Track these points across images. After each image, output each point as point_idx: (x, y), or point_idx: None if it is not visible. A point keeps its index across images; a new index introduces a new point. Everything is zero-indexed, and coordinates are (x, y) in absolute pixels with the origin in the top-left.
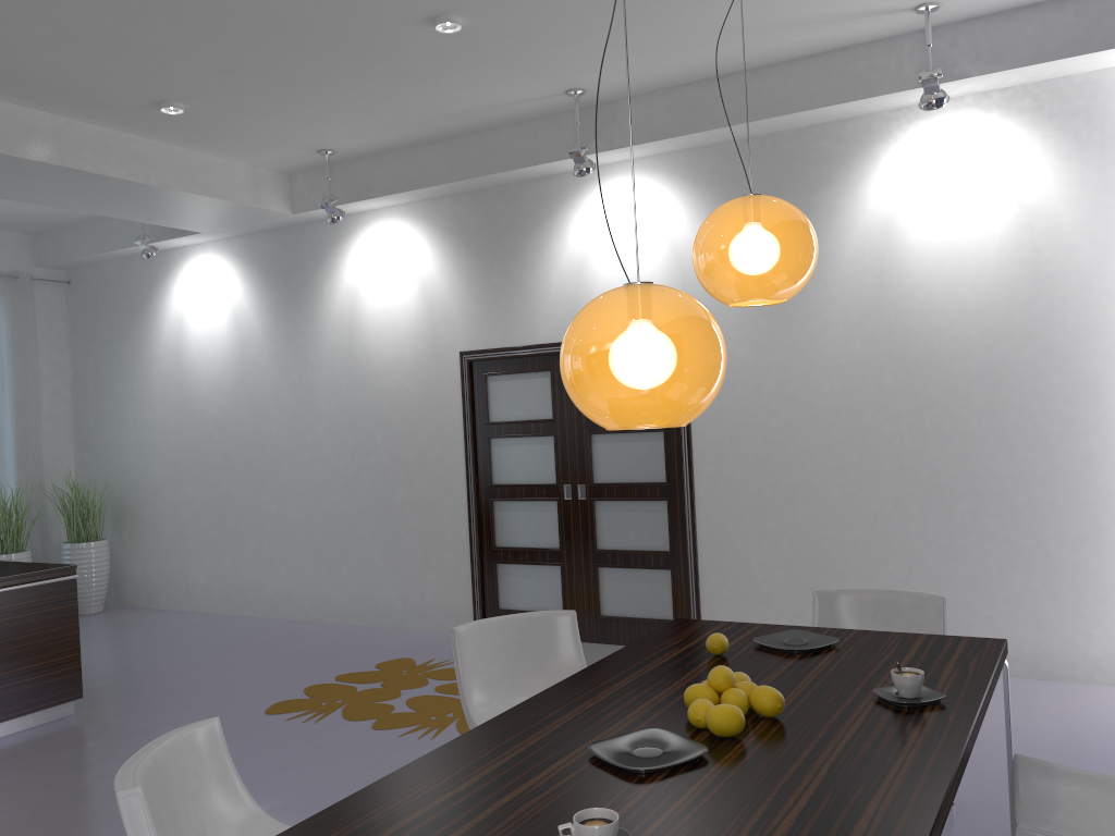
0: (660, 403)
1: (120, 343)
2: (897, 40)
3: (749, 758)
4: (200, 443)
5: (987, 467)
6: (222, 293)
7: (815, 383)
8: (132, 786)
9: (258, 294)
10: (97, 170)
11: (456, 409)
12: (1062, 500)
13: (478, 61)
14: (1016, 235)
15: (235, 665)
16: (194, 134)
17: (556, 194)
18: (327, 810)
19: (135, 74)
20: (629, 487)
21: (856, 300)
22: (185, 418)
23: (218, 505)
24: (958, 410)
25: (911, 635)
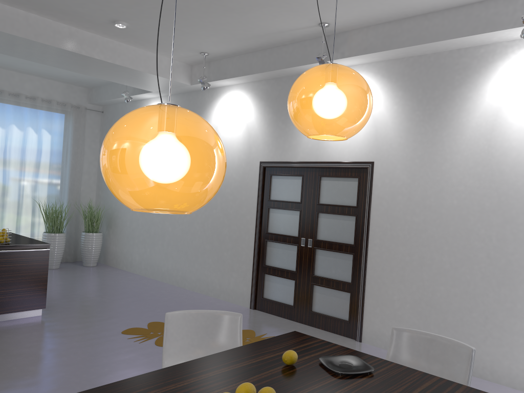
0: (145, 194)
1: None
2: None
3: None
4: None
5: None
6: None
7: (442, 200)
8: None
9: None
10: (89, 54)
11: (255, 191)
12: None
13: (265, 3)
14: None
15: (128, 304)
16: (137, 40)
17: None
18: None
19: (96, 4)
20: (334, 244)
21: (473, 154)
22: None
23: (148, 224)
24: None
25: (428, 376)
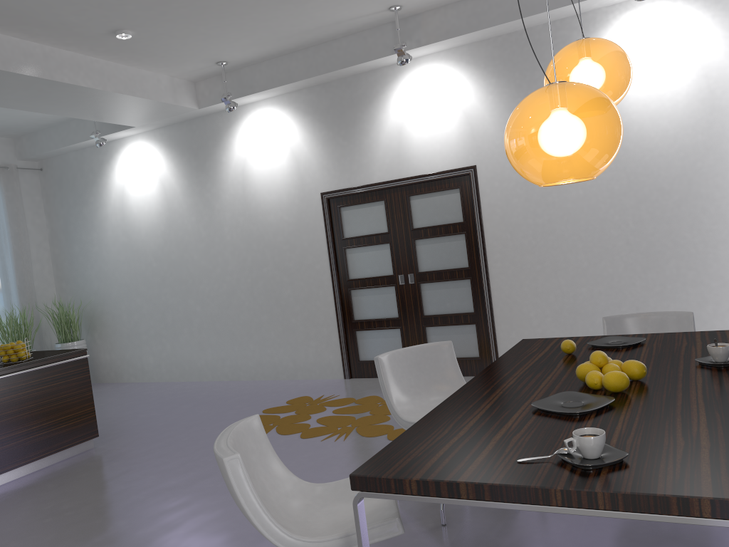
0: (588, 159)
1: (81, 207)
2: None
3: (643, 401)
4: (144, 270)
5: (685, 237)
6: (151, 167)
7: (566, 193)
8: (232, 454)
9: (176, 166)
10: (73, 82)
11: (321, 231)
12: None
13: None
14: (697, 83)
15: (191, 410)
16: (135, 54)
17: (380, 81)
18: (378, 454)
19: (102, 10)
20: (444, 272)
21: None
22: (132, 254)
23: (159, 310)
24: (664, 202)
25: (689, 332)
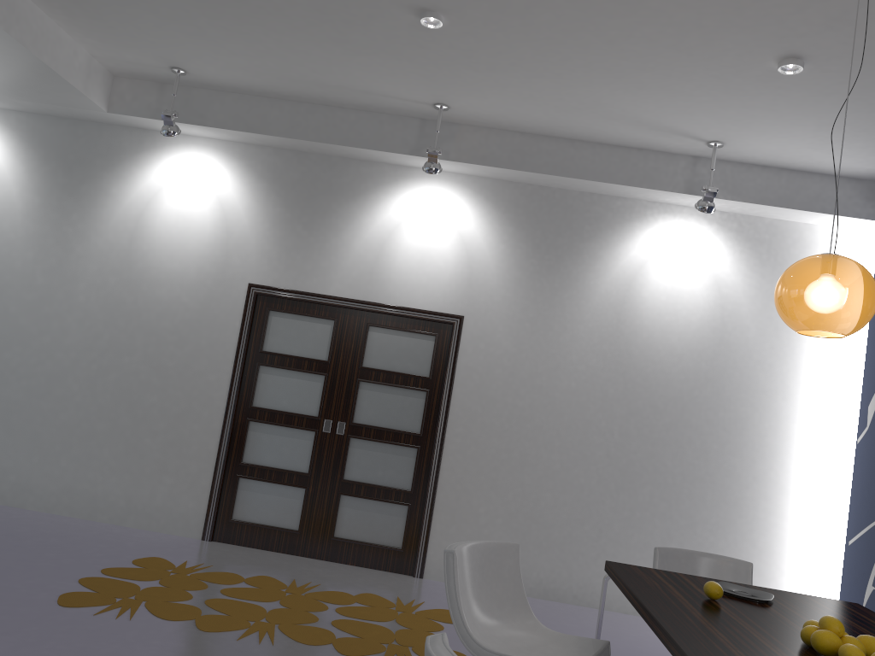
0: None
1: None
2: (676, 157)
3: None
4: None
5: (666, 465)
6: None
7: (557, 380)
8: None
9: (29, 173)
10: None
11: (232, 333)
12: (710, 496)
13: (408, 55)
14: (713, 310)
15: None
16: (75, 6)
17: (375, 178)
18: None
19: None
20: (386, 431)
21: (599, 327)
22: None
23: None
24: (655, 421)
25: (797, 594)
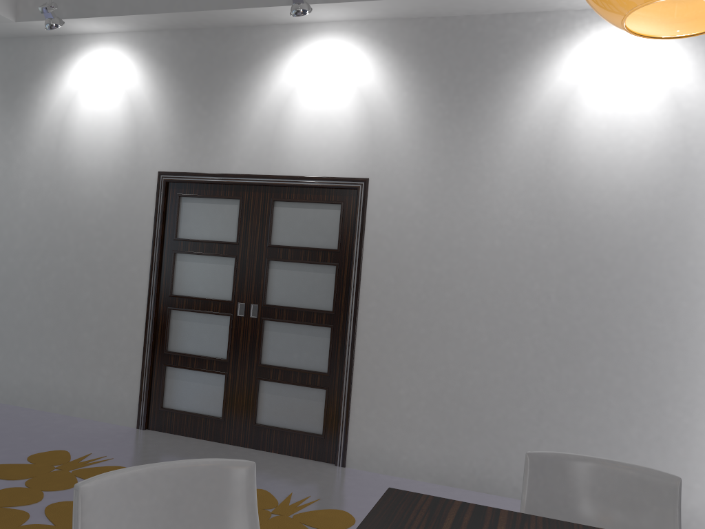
0: None
1: None
2: None
3: None
4: None
5: (620, 331)
6: None
7: (478, 239)
8: None
9: None
10: None
11: (148, 223)
12: (681, 367)
13: None
14: (671, 133)
15: None
16: None
17: (267, 42)
18: None
19: None
20: (298, 311)
21: (524, 171)
22: None
23: None
24: (602, 279)
25: None
